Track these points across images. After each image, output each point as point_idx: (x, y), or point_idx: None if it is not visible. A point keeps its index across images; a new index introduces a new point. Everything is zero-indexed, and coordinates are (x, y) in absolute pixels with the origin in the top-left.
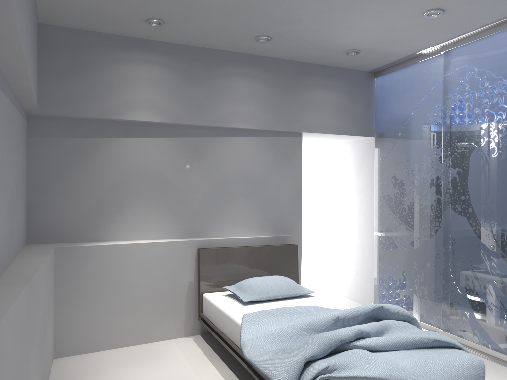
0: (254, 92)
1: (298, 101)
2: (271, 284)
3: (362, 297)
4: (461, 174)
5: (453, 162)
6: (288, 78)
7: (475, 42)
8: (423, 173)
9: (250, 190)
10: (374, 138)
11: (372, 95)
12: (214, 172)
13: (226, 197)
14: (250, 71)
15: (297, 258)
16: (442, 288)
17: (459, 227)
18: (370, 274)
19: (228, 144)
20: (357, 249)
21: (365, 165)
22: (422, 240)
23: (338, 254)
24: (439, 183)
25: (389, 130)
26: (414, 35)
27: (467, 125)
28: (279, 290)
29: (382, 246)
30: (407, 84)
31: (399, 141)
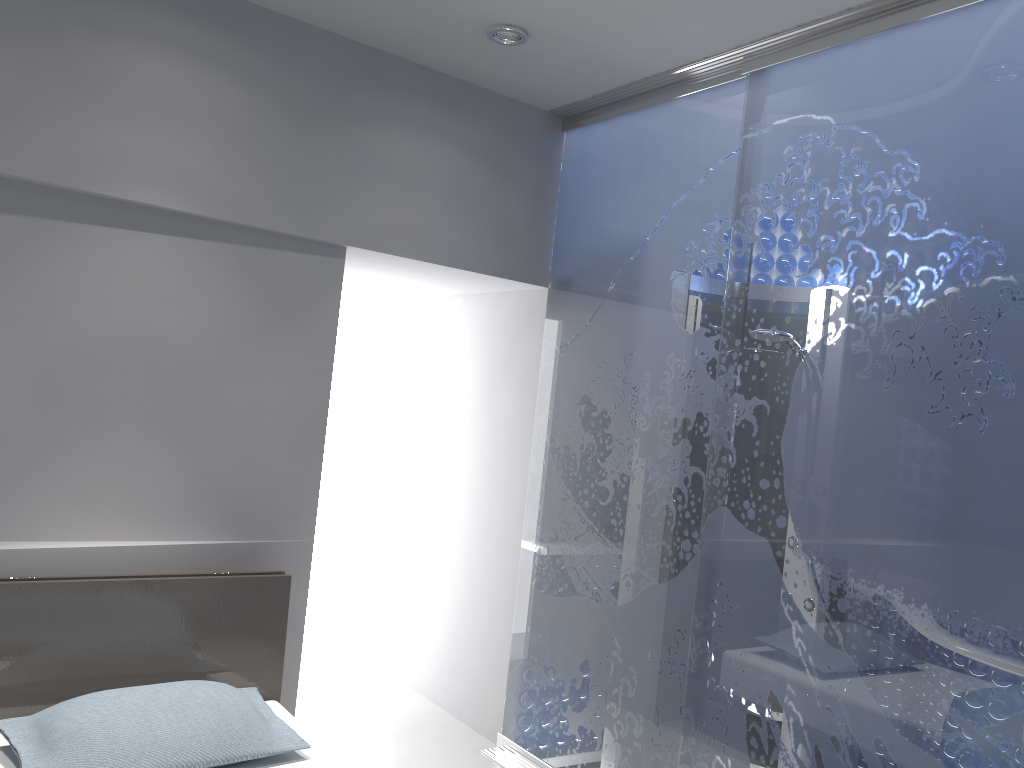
0: (203, 103)
1: (343, 154)
2: (159, 721)
3: (476, 709)
4: (765, 416)
5: (746, 380)
6: (319, 84)
7: (840, 49)
8: (663, 401)
9: (160, 400)
10: (547, 290)
11: (554, 176)
12: (36, 333)
13: (73, 414)
14: (198, 35)
15: (287, 616)
16: (683, 730)
17: (745, 566)
18: (501, 653)
19: (100, 250)
20: (476, 579)
21: (517, 358)
22: (641, 585)
23: (430, 584)
24: (704, 434)
25: (586, 274)
26: (681, 0)
27: (796, 282)
28: (183, 744)
29: (540, 582)
30: (644, 155)
31: (609, 305)
